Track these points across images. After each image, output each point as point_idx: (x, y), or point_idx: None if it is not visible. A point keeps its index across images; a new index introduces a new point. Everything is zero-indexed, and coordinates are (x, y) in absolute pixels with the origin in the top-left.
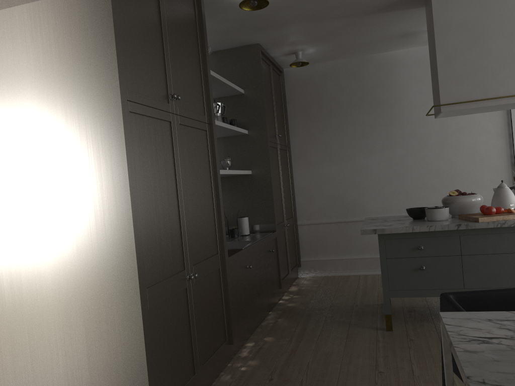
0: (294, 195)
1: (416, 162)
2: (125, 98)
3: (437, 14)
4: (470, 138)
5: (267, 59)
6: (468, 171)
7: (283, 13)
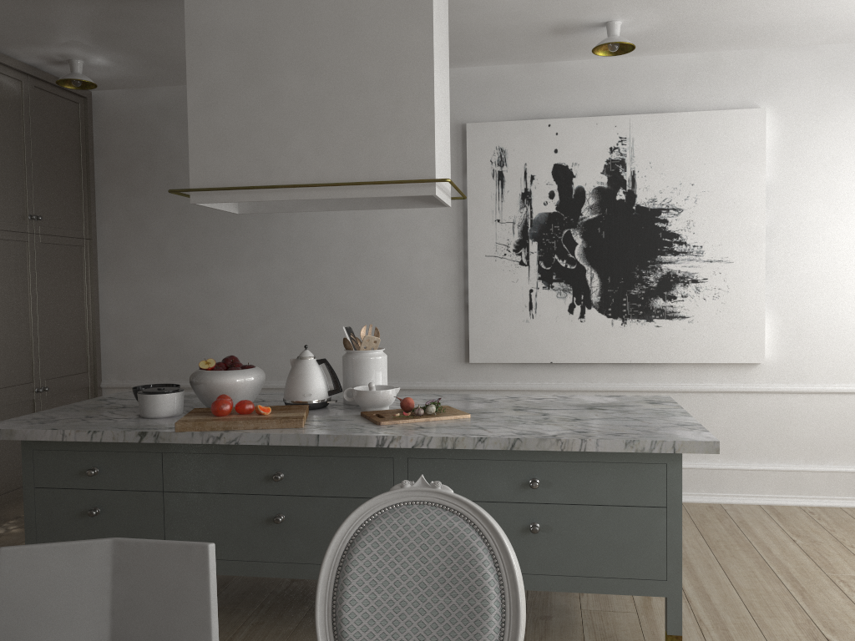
0: (99, 332)
1: (310, 288)
2: None
3: (193, 9)
4: (401, 254)
5: (7, 66)
6: (395, 312)
7: None
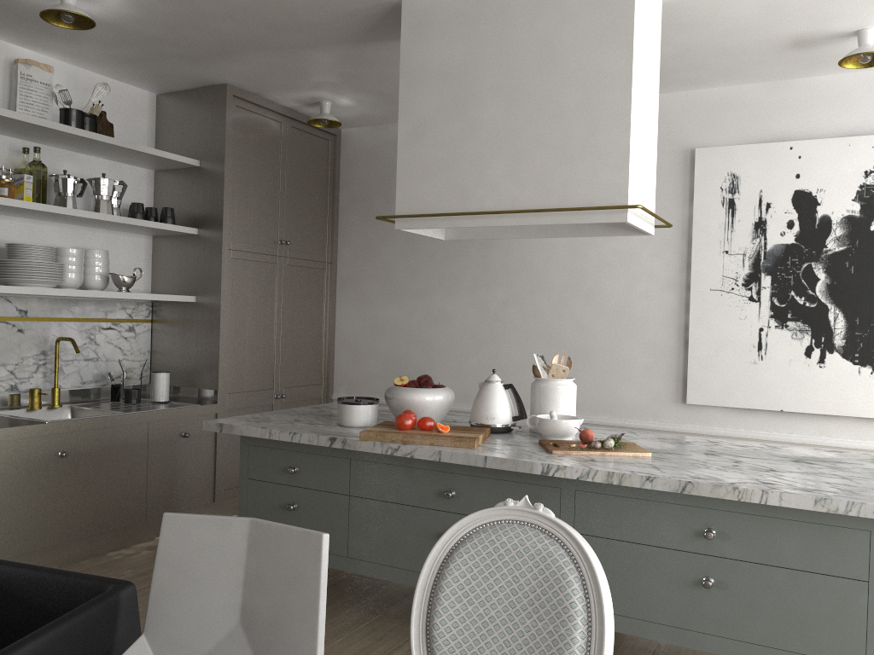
0: (334, 348)
1: (524, 317)
2: None
3: (407, 50)
4: (619, 285)
5: (269, 110)
6: (609, 345)
7: (194, 36)
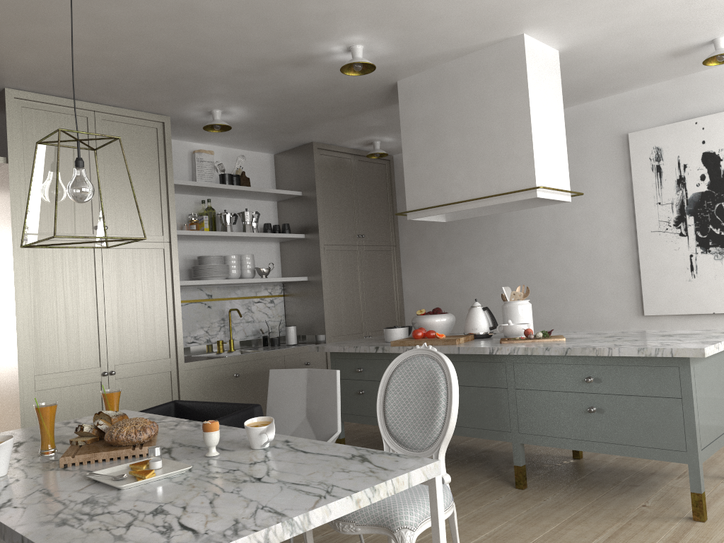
0: (403, 303)
1: (525, 267)
2: (18, 240)
3: (403, 111)
4: (587, 236)
5: (342, 152)
6: (586, 279)
7: (287, 121)
